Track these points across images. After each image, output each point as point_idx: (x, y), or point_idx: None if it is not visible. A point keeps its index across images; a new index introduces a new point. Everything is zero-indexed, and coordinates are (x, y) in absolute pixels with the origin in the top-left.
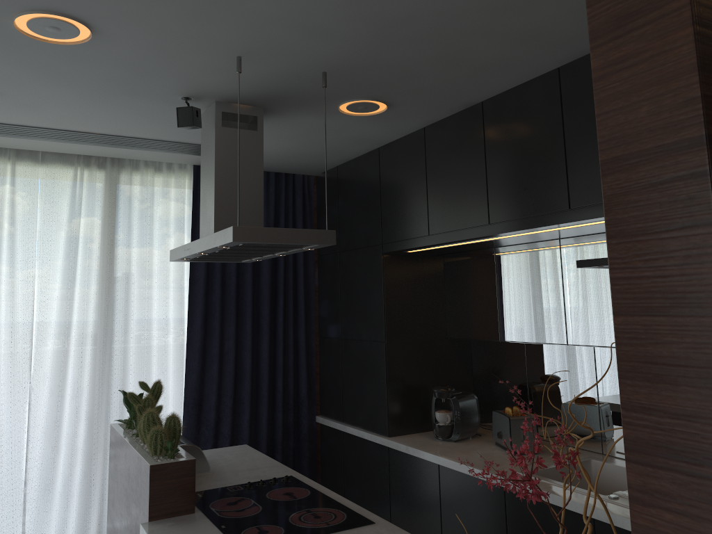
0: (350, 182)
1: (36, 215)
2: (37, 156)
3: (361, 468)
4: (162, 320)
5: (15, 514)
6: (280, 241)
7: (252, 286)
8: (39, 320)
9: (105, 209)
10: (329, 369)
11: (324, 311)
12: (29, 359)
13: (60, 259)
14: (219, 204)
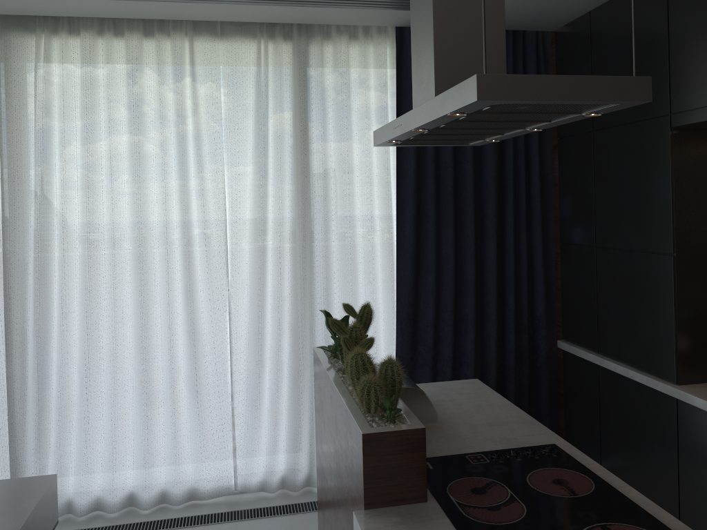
0: (611, 31)
1: (220, 99)
2: (216, 28)
3: (629, 416)
4: (366, 221)
5: (224, 428)
6: (556, 98)
7: (473, 180)
8: (232, 220)
9: (294, 89)
10: (577, 285)
11: (568, 210)
12: (225, 264)
13: (250, 151)
14: (440, 56)
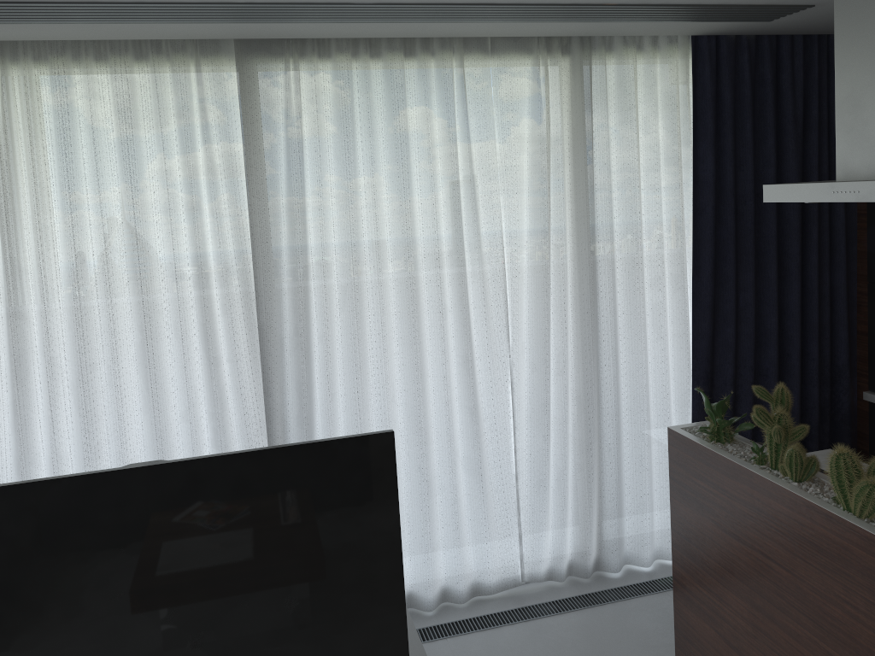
0: None
1: (493, 131)
2: (486, 44)
3: None
4: (656, 267)
5: (509, 513)
6: None
7: (776, 214)
8: (511, 275)
9: (575, 115)
10: None
11: None
12: (505, 326)
13: (525, 191)
14: None
